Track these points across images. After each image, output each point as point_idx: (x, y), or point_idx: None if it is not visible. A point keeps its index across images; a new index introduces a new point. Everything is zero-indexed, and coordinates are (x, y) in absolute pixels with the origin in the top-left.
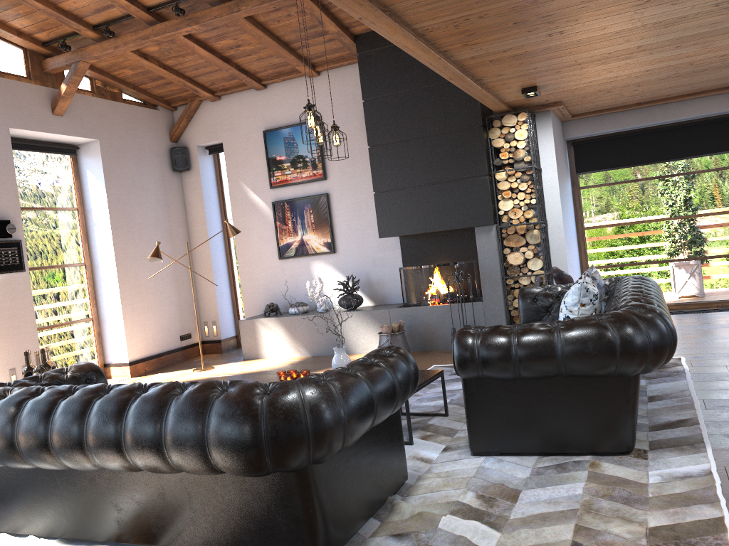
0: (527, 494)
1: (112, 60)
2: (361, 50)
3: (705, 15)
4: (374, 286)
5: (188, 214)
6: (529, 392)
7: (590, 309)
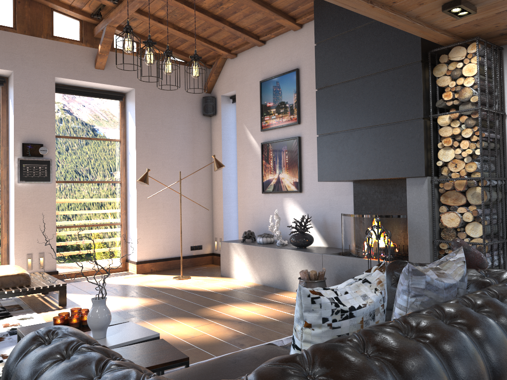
0: None
1: (143, 26)
2: None
3: None
4: (328, 228)
5: (212, 150)
6: None
7: (324, 336)
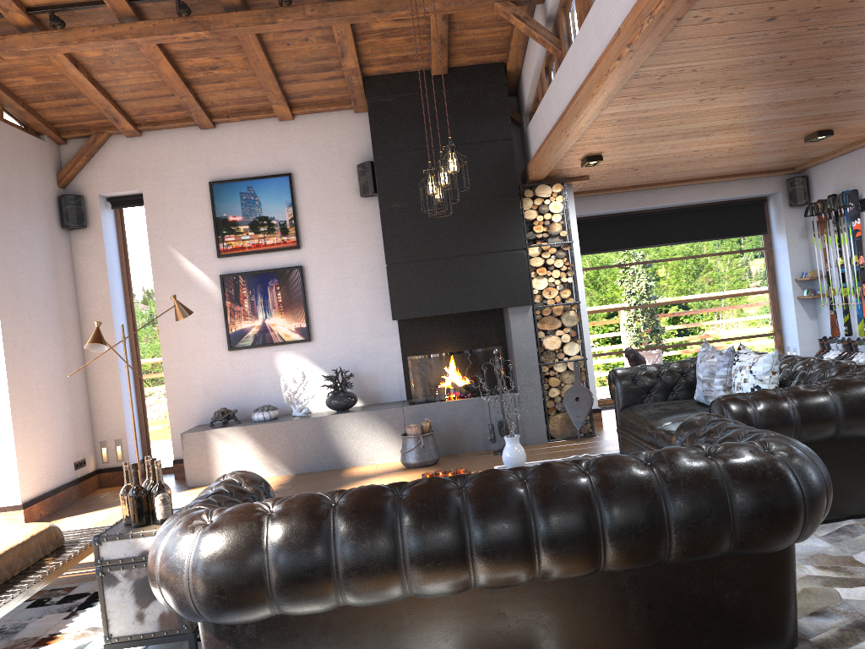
0: (862, 558)
1: (16, 61)
2: (372, 95)
3: (815, 101)
4: (363, 381)
5: (79, 289)
6: None
7: (777, 377)
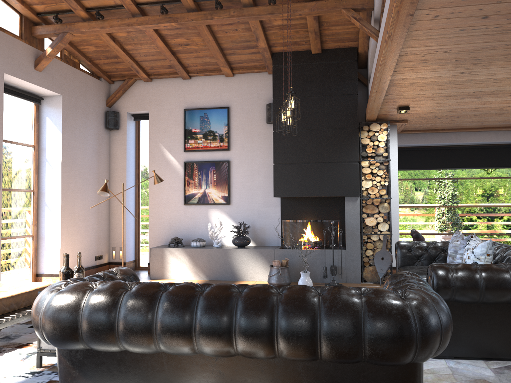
0: None
1: (84, 37)
2: (276, 64)
3: None
4: (257, 231)
5: (111, 162)
6: (480, 313)
7: (491, 258)
